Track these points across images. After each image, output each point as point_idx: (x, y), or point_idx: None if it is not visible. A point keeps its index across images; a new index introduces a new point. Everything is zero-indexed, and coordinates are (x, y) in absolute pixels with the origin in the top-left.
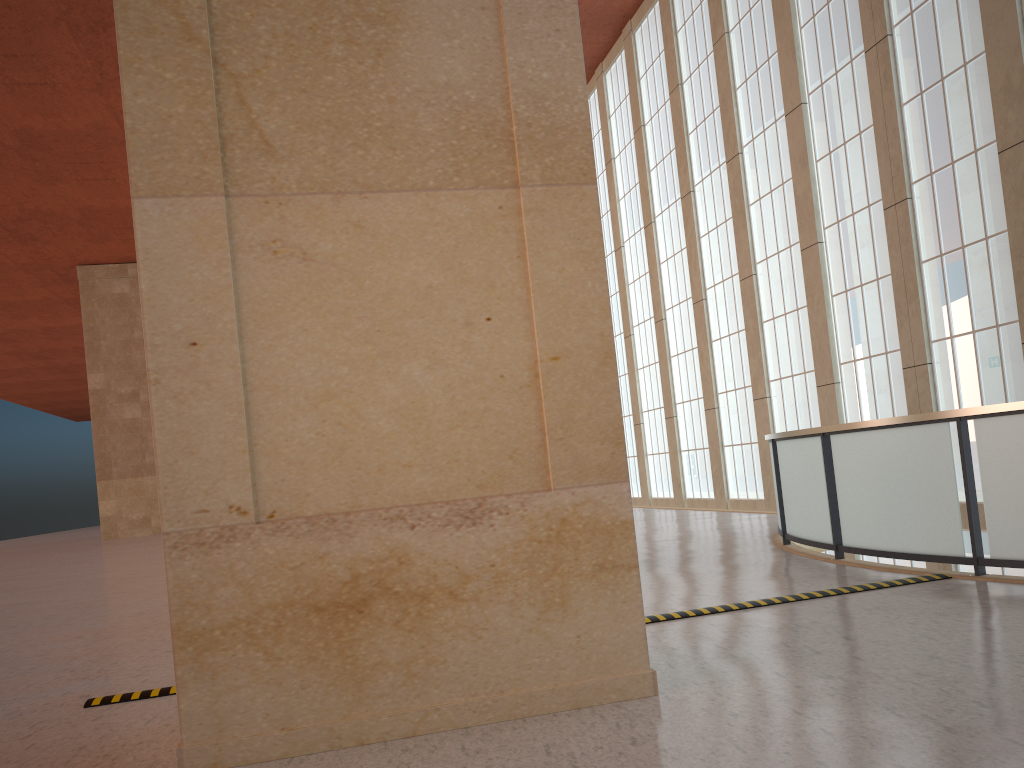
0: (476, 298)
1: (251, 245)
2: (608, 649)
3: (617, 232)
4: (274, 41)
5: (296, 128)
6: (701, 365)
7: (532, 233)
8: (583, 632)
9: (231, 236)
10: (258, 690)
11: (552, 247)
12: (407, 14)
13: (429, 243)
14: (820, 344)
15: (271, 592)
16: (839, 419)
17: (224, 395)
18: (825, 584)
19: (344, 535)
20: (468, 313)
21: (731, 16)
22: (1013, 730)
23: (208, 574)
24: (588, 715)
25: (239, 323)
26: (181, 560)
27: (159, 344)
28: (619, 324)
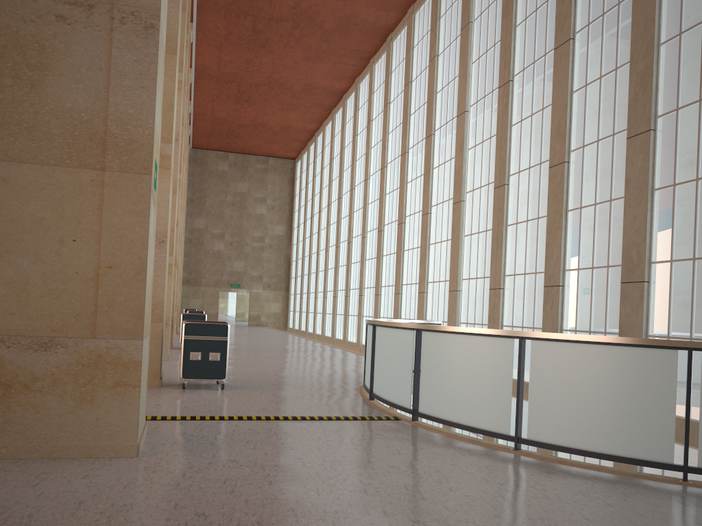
0: (69, 228)
1: None
2: (114, 428)
3: (367, 168)
4: None
5: None
6: (396, 264)
7: (108, 197)
8: (101, 417)
9: None
10: None
11: (118, 206)
12: (53, 66)
13: (45, 194)
14: (454, 265)
15: None
16: (456, 314)
17: None
18: (335, 413)
19: None
20: (62, 235)
21: (441, 45)
22: (257, 496)
23: None
24: (88, 461)
25: None
26: None
27: None
28: (360, 228)
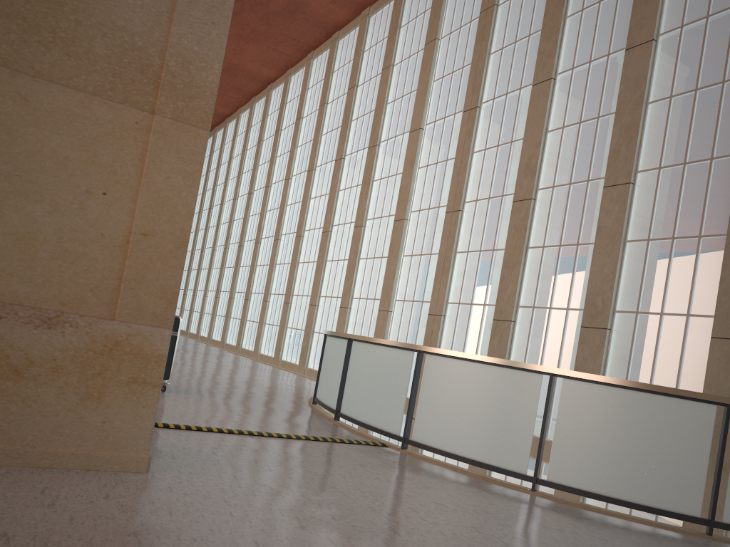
0: (100, 177)
1: None
2: (123, 435)
3: (290, 167)
4: None
5: None
6: (316, 274)
7: (154, 147)
8: (108, 420)
9: None
10: None
11: (165, 161)
12: None
13: (76, 128)
14: (388, 284)
15: None
16: (385, 335)
17: None
18: (314, 433)
19: None
20: (90, 185)
21: (398, 56)
22: (336, 534)
23: None
24: (91, 475)
25: None
26: None
27: None
28: (273, 230)
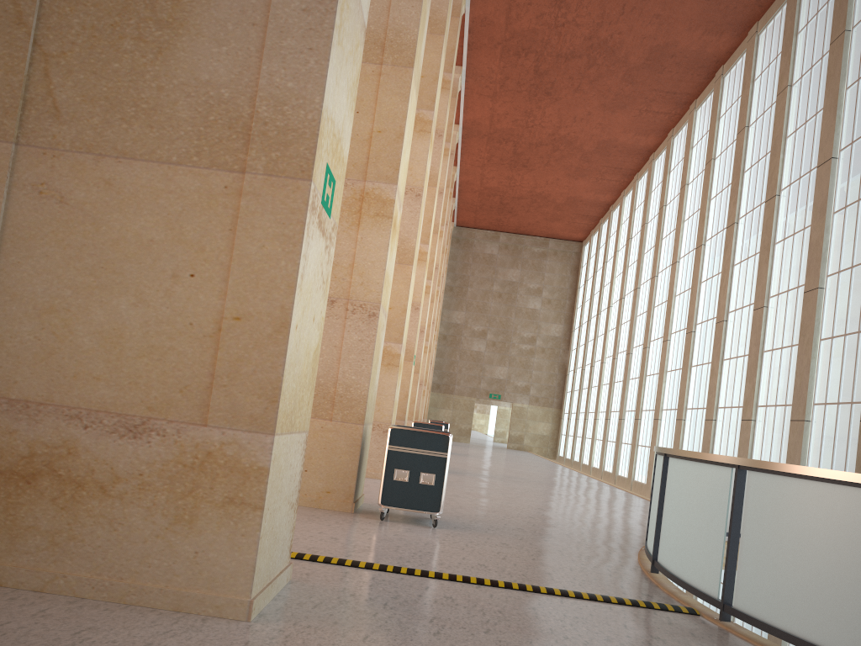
0: (186, 256)
1: (24, 184)
2: (219, 570)
3: (676, 248)
4: (82, 32)
5: (81, 100)
6: (710, 379)
7: (245, 212)
8: (201, 550)
9: (12, 175)
10: None
11: (259, 226)
12: (190, 22)
13: (160, 206)
14: (801, 382)
15: None
16: (801, 455)
17: None
18: (591, 587)
19: (32, 420)
20: (177, 267)
21: (796, 71)
22: None
23: None
24: (171, 618)
25: (0, 241)
26: None
27: None
28: (662, 329)
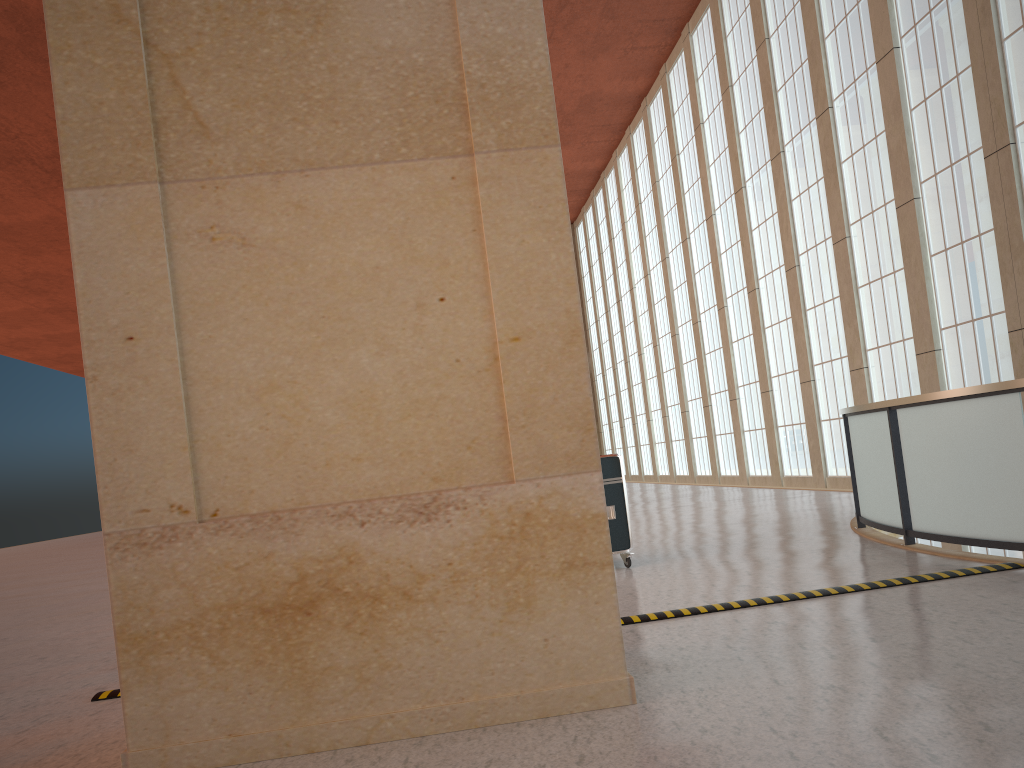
0: (428, 277)
1: (188, 233)
2: (579, 653)
3: (708, 200)
4: (207, 16)
5: (232, 107)
6: (795, 336)
7: (488, 204)
8: (551, 635)
9: (167, 224)
10: (204, 695)
11: (510, 218)
12: None
13: (376, 221)
14: (918, 309)
15: (215, 593)
16: (940, 389)
17: (162, 390)
18: (881, 574)
19: (290, 533)
20: (419, 294)
21: None
22: (1010, 762)
23: (150, 575)
24: (551, 726)
25: (177, 315)
26: (123, 561)
27: (95, 340)
28: (712, 296)
